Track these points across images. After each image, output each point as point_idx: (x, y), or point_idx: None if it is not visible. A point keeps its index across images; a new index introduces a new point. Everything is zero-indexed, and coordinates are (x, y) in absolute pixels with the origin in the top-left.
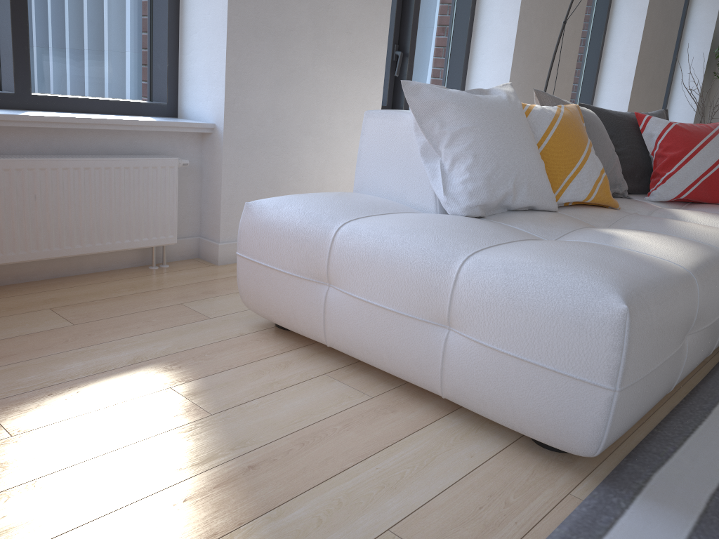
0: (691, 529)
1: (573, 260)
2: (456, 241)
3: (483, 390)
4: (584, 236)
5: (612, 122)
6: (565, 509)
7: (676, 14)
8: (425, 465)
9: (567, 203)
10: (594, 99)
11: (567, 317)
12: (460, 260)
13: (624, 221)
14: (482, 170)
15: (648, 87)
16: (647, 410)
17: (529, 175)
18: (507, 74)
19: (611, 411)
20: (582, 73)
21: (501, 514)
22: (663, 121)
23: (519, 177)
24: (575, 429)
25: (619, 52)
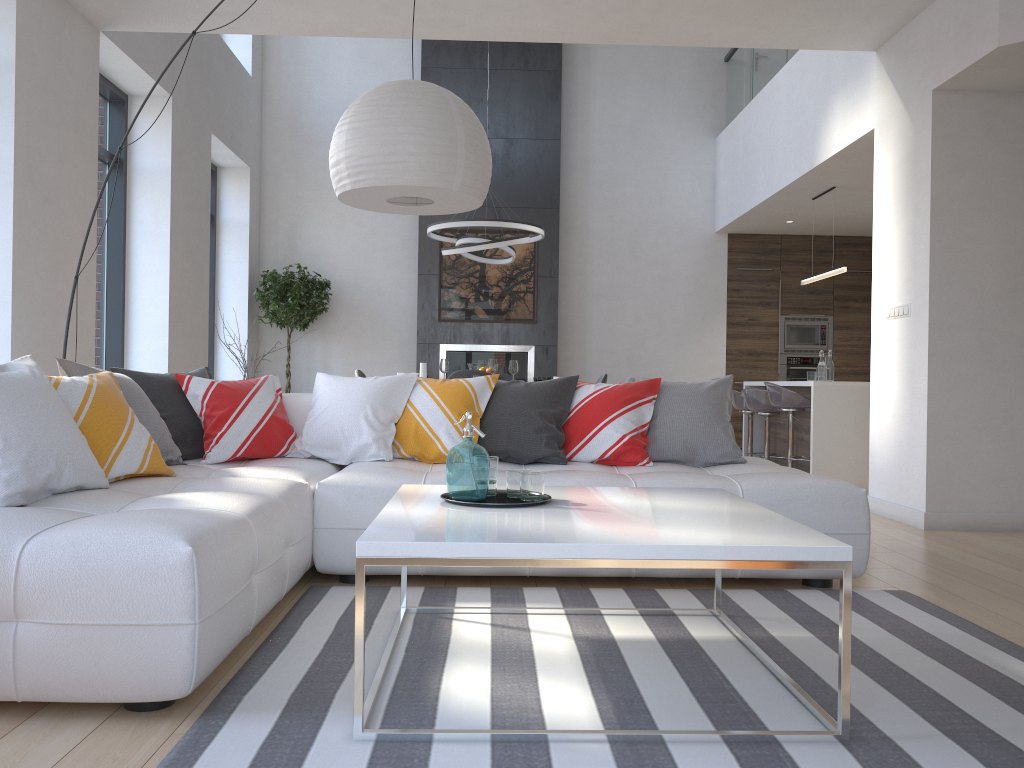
0: (278, 718)
1: (138, 522)
2: (9, 529)
3: (68, 672)
4: (144, 504)
5: (152, 385)
6: (171, 744)
7: (204, 255)
8: (18, 762)
9: (119, 477)
10: (125, 354)
11: (142, 571)
12: (19, 546)
13: (182, 486)
14: (17, 453)
15: (188, 336)
16: (230, 646)
17: (72, 452)
18: (7, 333)
19: (196, 643)
20: (104, 323)
21: (112, 766)
22: (205, 380)
23: (61, 456)
24: (167, 673)
25: (146, 299)
